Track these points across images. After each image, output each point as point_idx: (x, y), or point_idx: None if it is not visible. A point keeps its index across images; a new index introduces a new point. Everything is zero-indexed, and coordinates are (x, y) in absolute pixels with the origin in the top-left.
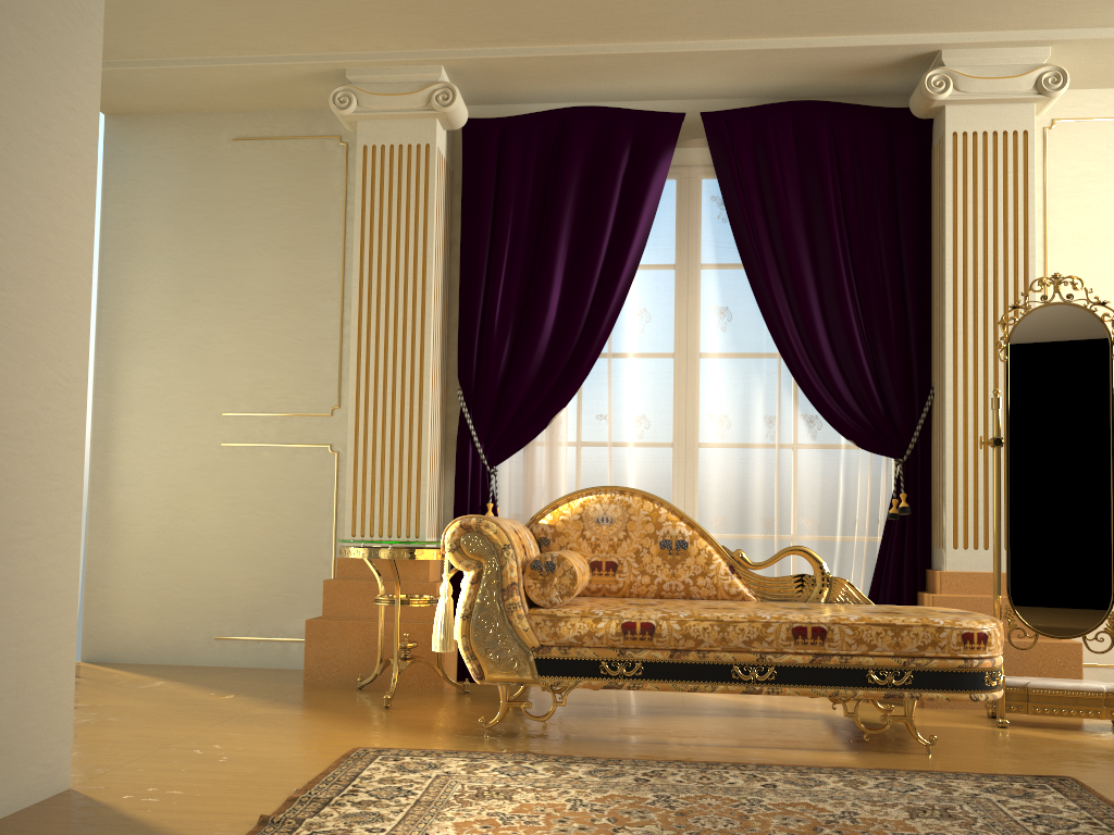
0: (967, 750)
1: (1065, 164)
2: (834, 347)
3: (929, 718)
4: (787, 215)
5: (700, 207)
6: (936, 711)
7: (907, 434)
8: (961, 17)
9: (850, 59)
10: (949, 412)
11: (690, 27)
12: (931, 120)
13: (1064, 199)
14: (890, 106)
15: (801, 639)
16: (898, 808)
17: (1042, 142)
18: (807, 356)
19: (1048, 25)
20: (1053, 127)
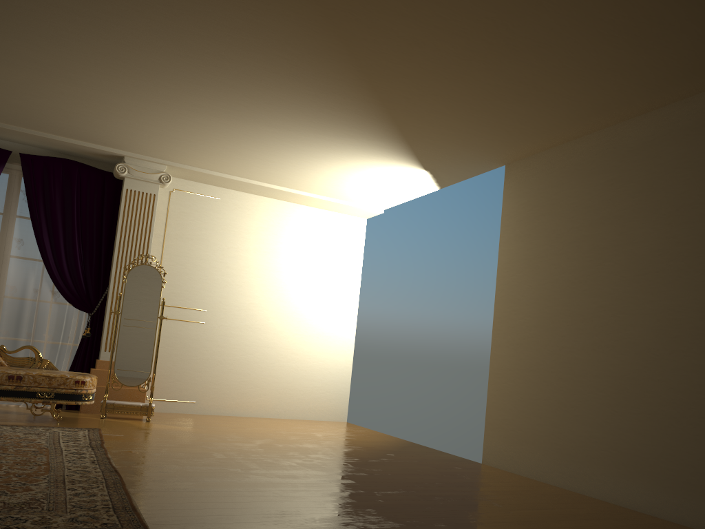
0: (75, 423)
1: (176, 207)
2: (69, 264)
3: (77, 415)
4: (54, 206)
5: (14, 193)
6: (84, 414)
7: (95, 304)
8: (129, 149)
9: (88, 149)
10: (110, 298)
11: (13, 122)
12: (122, 179)
13: (174, 220)
14: (110, 168)
15: (11, 380)
16: (22, 433)
17: (169, 196)
18: (56, 266)
19: (164, 159)
20: (174, 192)
